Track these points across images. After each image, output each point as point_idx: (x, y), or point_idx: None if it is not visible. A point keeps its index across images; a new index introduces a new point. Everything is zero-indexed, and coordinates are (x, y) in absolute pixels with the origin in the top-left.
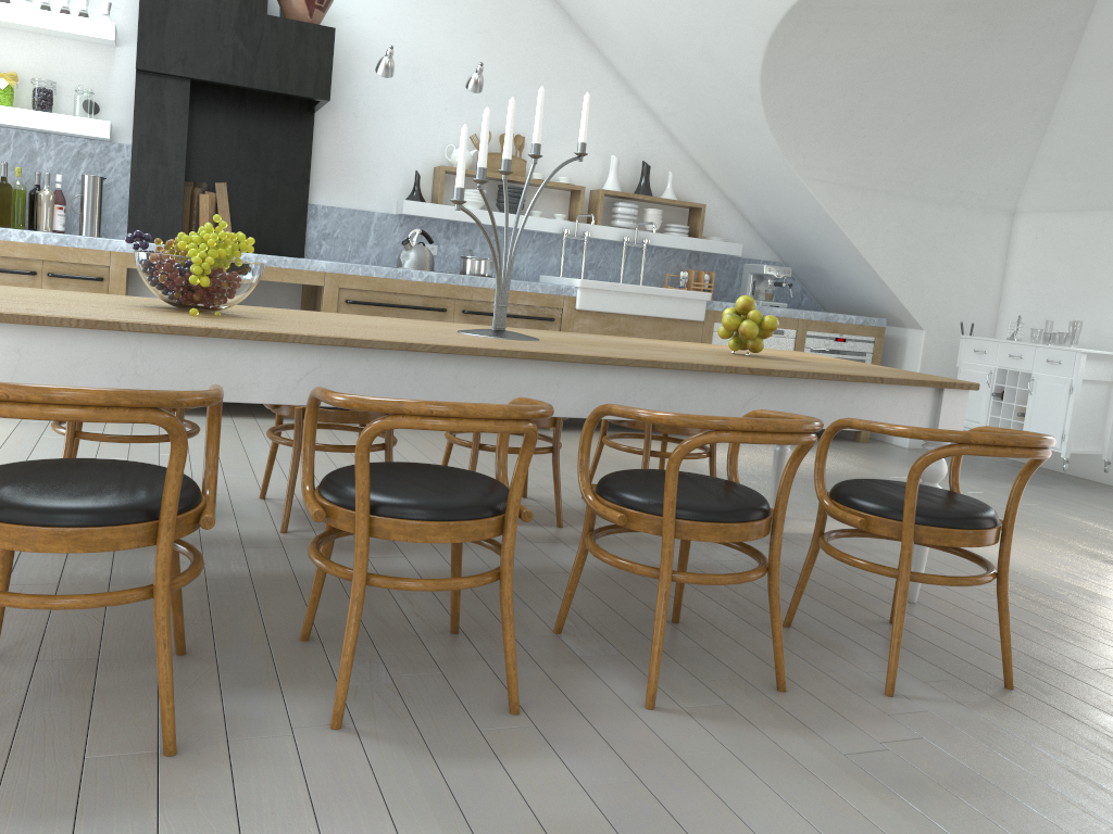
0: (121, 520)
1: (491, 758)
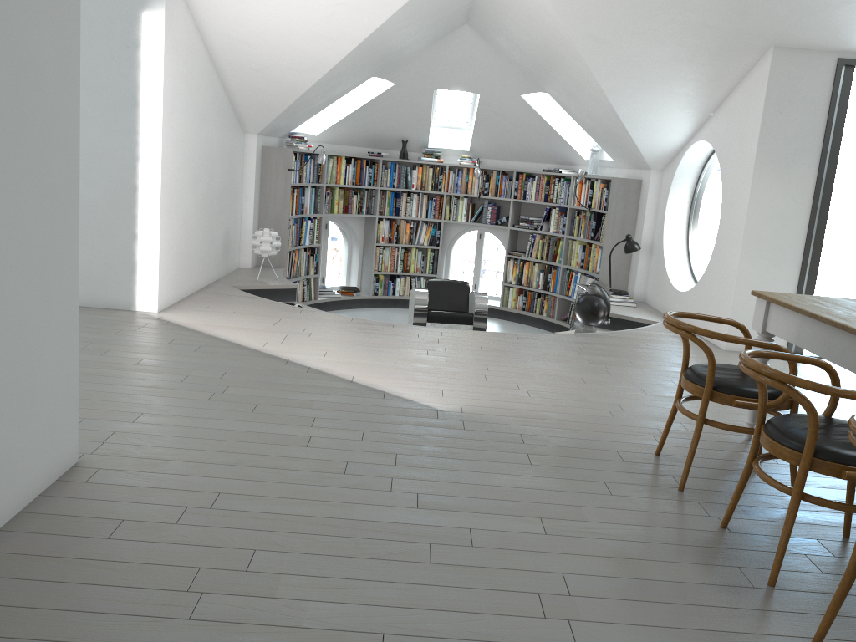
0: (697, 382)
1: (702, 562)
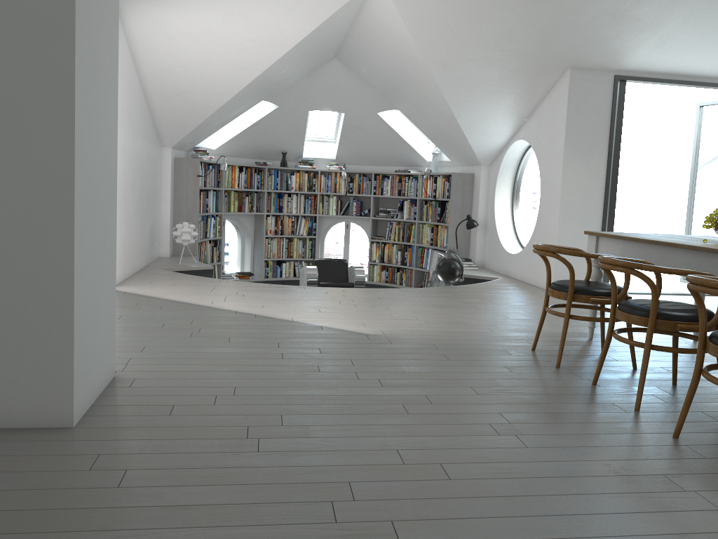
0: (561, 290)
1: (588, 402)
